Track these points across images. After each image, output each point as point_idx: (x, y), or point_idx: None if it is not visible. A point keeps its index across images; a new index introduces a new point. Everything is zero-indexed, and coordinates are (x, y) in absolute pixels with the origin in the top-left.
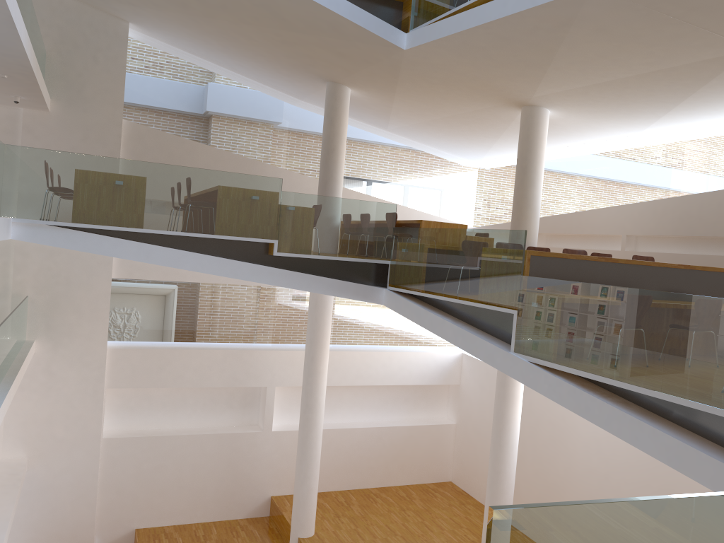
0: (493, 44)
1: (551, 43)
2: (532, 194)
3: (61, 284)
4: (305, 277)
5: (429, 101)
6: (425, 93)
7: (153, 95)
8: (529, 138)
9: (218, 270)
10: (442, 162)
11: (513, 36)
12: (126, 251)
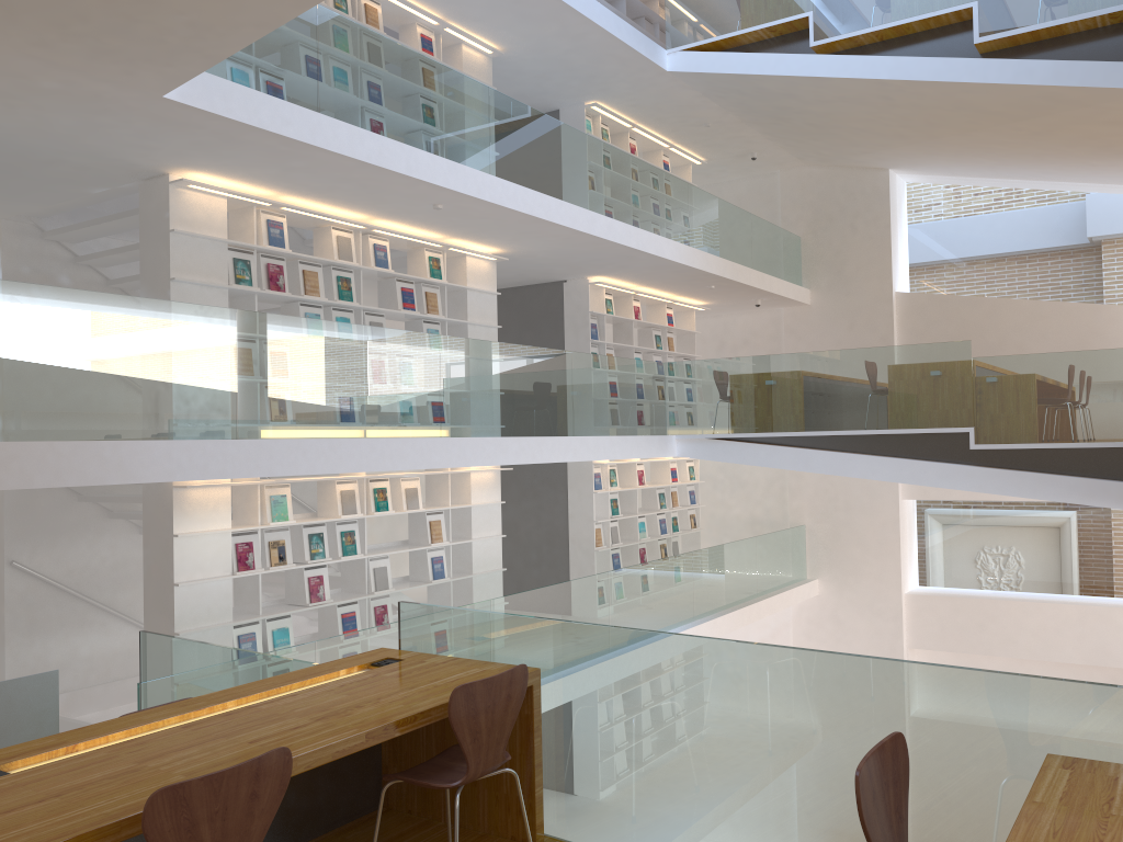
0: None
1: None
2: None
3: (840, 510)
4: (1026, 477)
5: None
6: None
7: (936, 250)
8: None
9: (893, 475)
10: None
11: None
12: (783, 459)
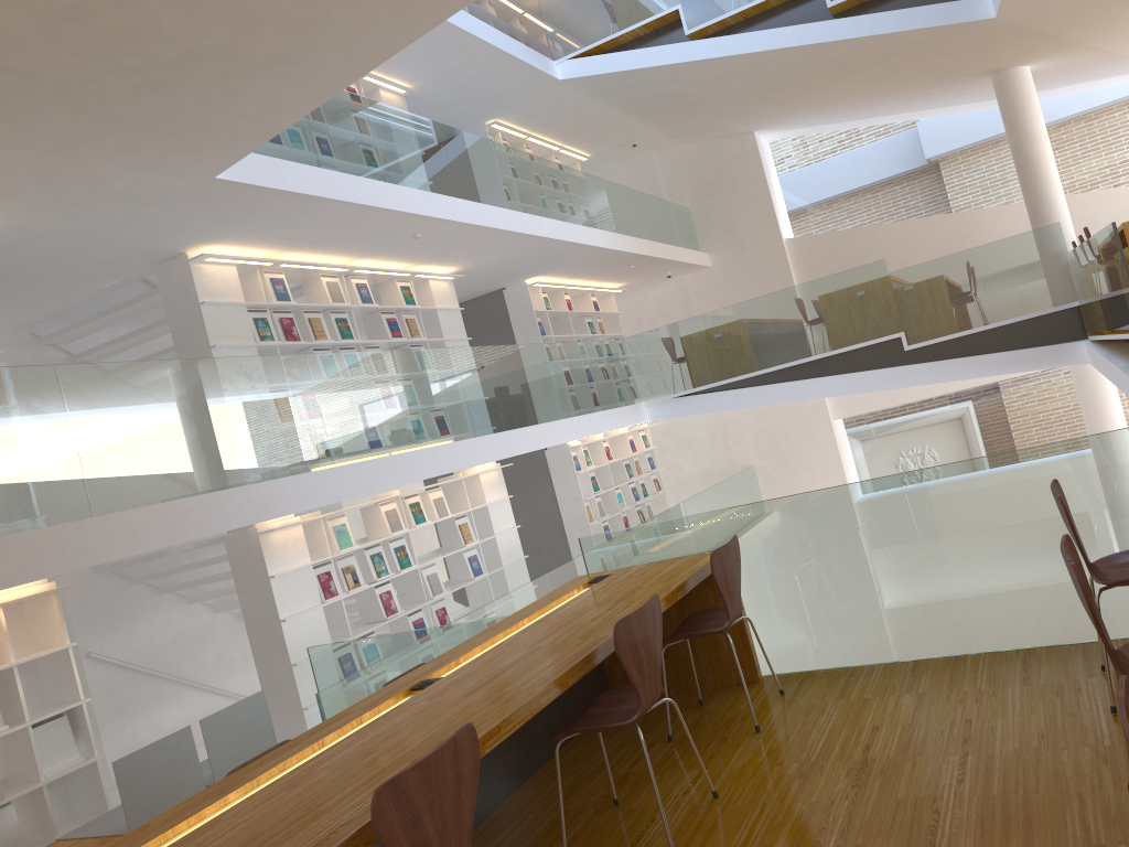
0: None
1: None
2: None
3: (781, 443)
4: (956, 363)
5: None
6: (1115, 22)
7: (810, 194)
8: None
9: (845, 389)
10: None
11: None
12: (746, 399)
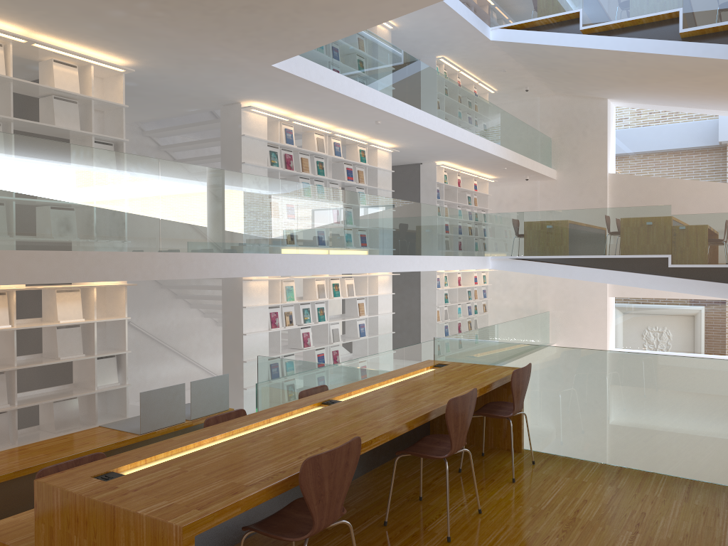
0: None
1: None
2: None
3: (571, 302)
4: (700, 283)
5: None
6: None
7: (634, 148)
8: None
9: (622, 281)
10: None
11: None
12: (556, 271)
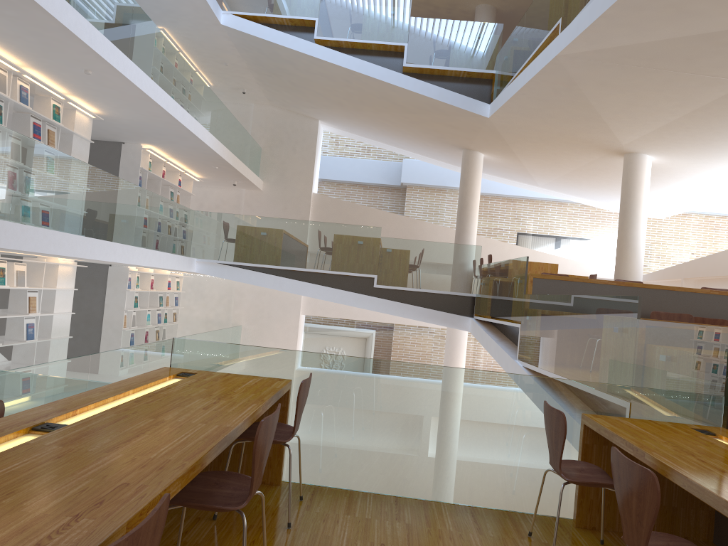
0: (542, 106)
1: (580, 99)
2: (632, 235)
3: (264, 318)
4: (400, 305)
5: (546, 157)
6: (537, 151)
7: (337, 173)
8: (627, 183)
9: (330, 297)
10: (601, 213)
11: (548, 97)
12: (266, 281)
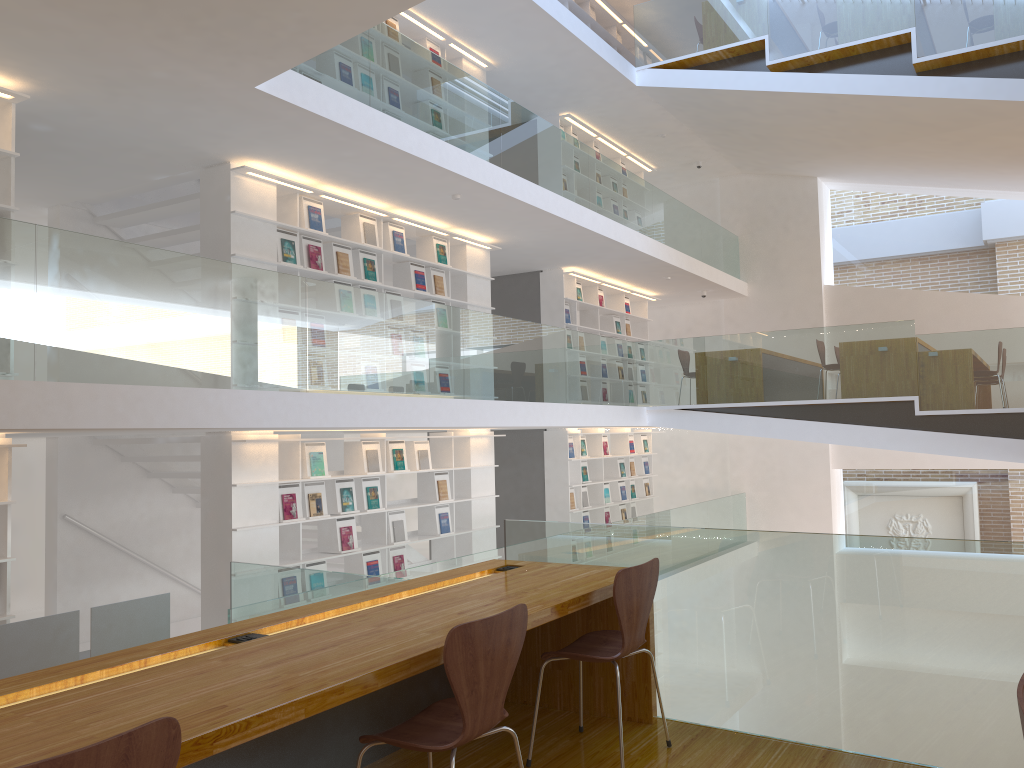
0: None
1: None
2: None
3: (777, 479)
4: (965, 439)
5: None
6: None
7: (859, 248)
8: None
9: (846, 439)
10: None
11: None
12: (745, 427)
